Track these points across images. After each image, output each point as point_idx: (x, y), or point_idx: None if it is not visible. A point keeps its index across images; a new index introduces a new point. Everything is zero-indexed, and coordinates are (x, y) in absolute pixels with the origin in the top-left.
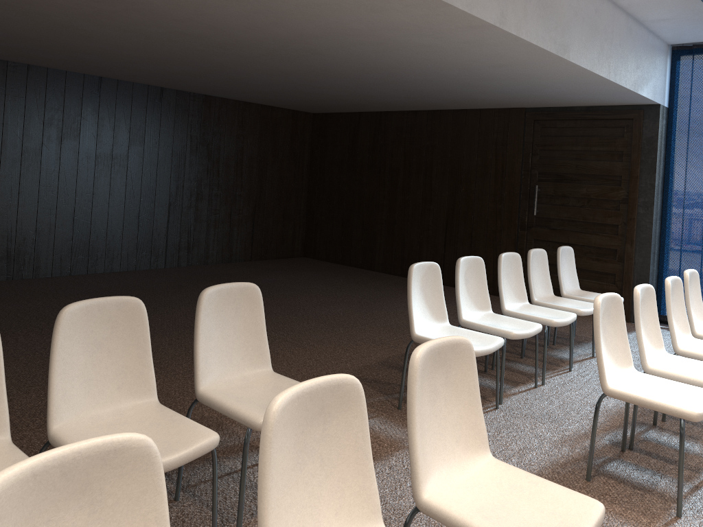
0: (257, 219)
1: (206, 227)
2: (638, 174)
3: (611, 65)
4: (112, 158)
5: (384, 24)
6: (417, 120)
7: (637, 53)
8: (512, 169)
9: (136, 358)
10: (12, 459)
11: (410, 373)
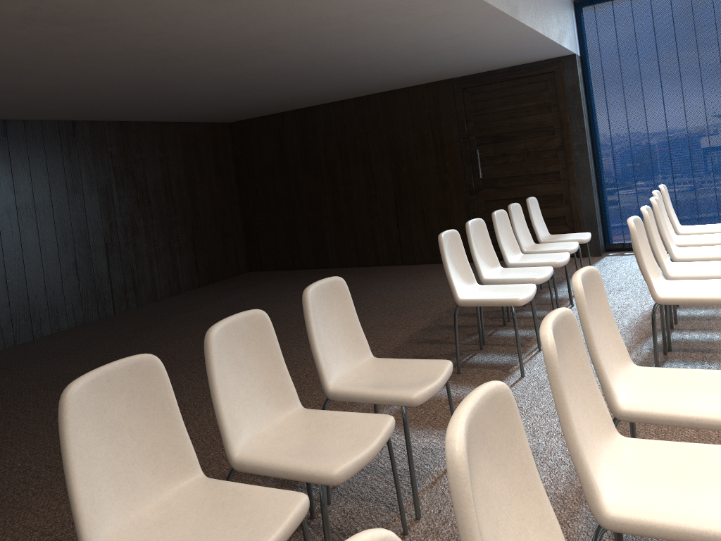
0: (197, 243)
1: (148, 261)
2: (568, 121)
3: (543, 22)
4: (35, 206)
5: (365, 7)
6: (345, 109)
7: (555, 8)
8: (450, 139)
9: (273, 370)
10: (229, 489)
11: (579, 303)
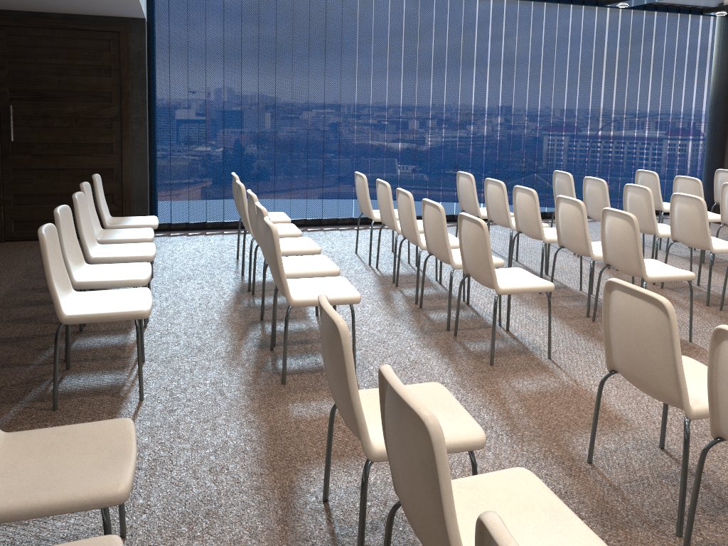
0: None
1: None
2: (129, 90)
3: None
4: None
5: None
6: None
7: None
8: None
9: None
10: None
11: (347, 344)
